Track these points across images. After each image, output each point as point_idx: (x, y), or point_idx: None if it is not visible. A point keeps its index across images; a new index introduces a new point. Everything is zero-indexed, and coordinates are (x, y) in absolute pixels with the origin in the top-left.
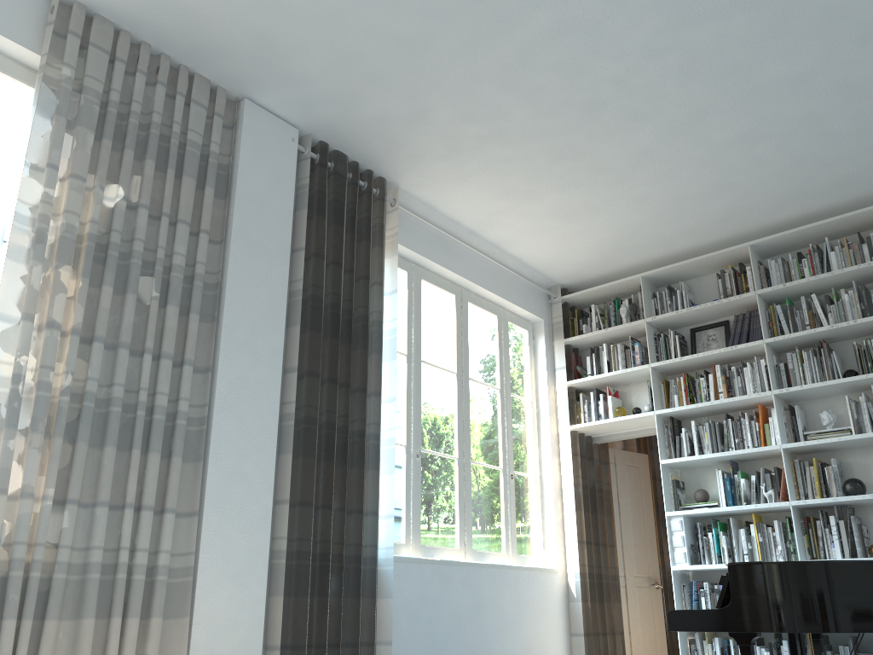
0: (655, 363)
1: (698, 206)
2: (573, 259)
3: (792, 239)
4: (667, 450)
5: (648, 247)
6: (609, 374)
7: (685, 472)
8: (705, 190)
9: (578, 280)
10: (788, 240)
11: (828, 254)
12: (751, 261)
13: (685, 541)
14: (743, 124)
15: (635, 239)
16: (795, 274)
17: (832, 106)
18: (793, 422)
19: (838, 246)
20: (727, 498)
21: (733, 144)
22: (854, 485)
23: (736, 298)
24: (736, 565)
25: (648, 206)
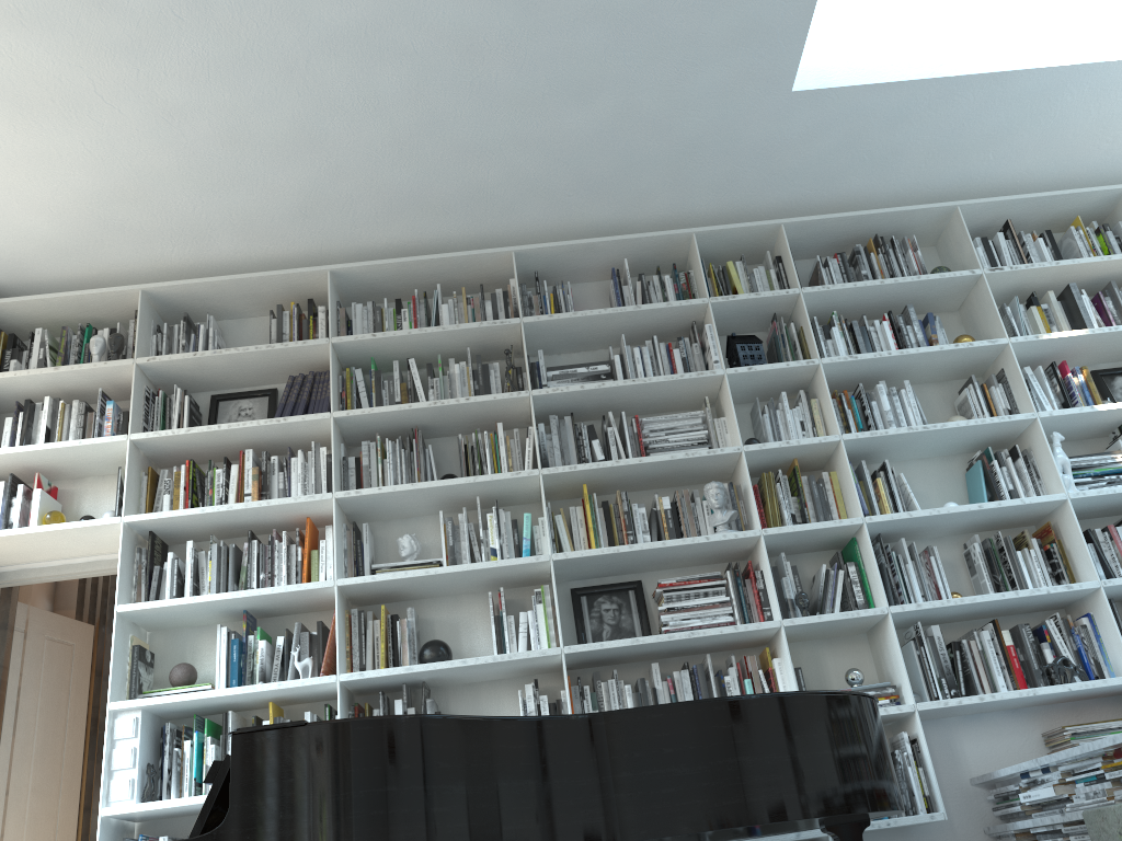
0: (139, 434)
1: (265, 170)
2: (15, 223)
3: (393, 277)
4: (135, 592)
5: (164, 237)
6: (47, 447)
7: (160, 636)
8: (282, 136)
9: (19, 278)
10: (386, 279)
11: (438, 310)
12: (330, 294)
13: (139, 759)
14: (369, 6)
15: (144, 209)
16: (390, 329)
17: (499, 29)
18: (358, 550)
19: (453, 300)
20: (231, 675)
21: (345, 46)
22: (438, 650)
23: (298, 344)
24: (252, 732)
25: (179, 137)
